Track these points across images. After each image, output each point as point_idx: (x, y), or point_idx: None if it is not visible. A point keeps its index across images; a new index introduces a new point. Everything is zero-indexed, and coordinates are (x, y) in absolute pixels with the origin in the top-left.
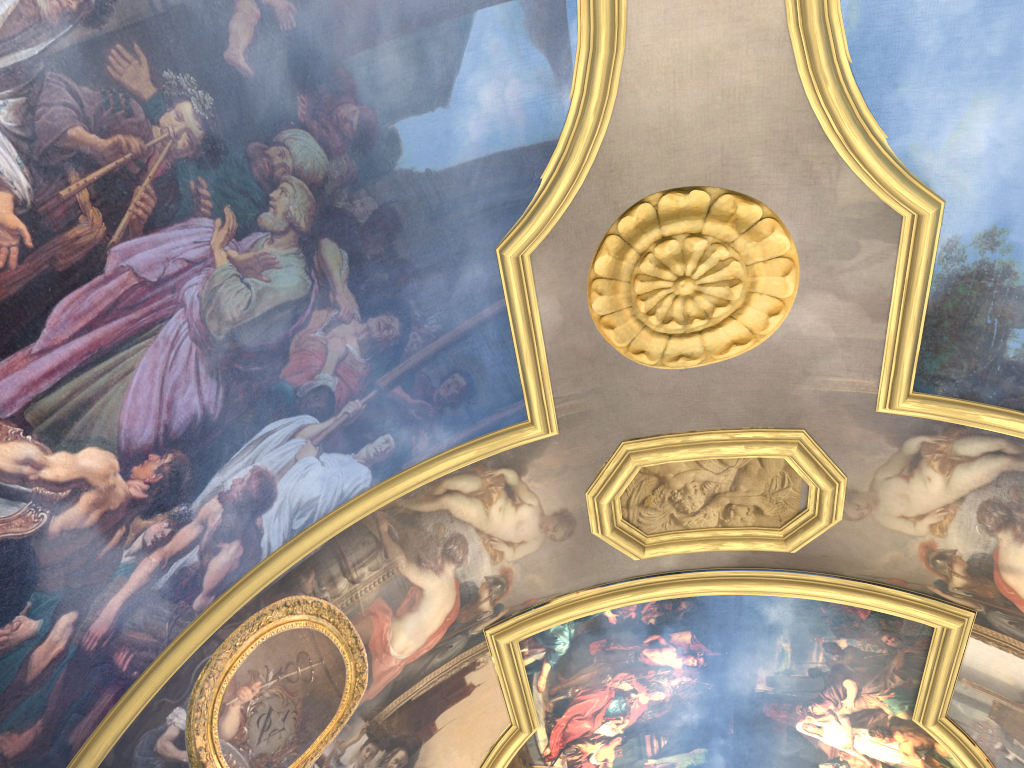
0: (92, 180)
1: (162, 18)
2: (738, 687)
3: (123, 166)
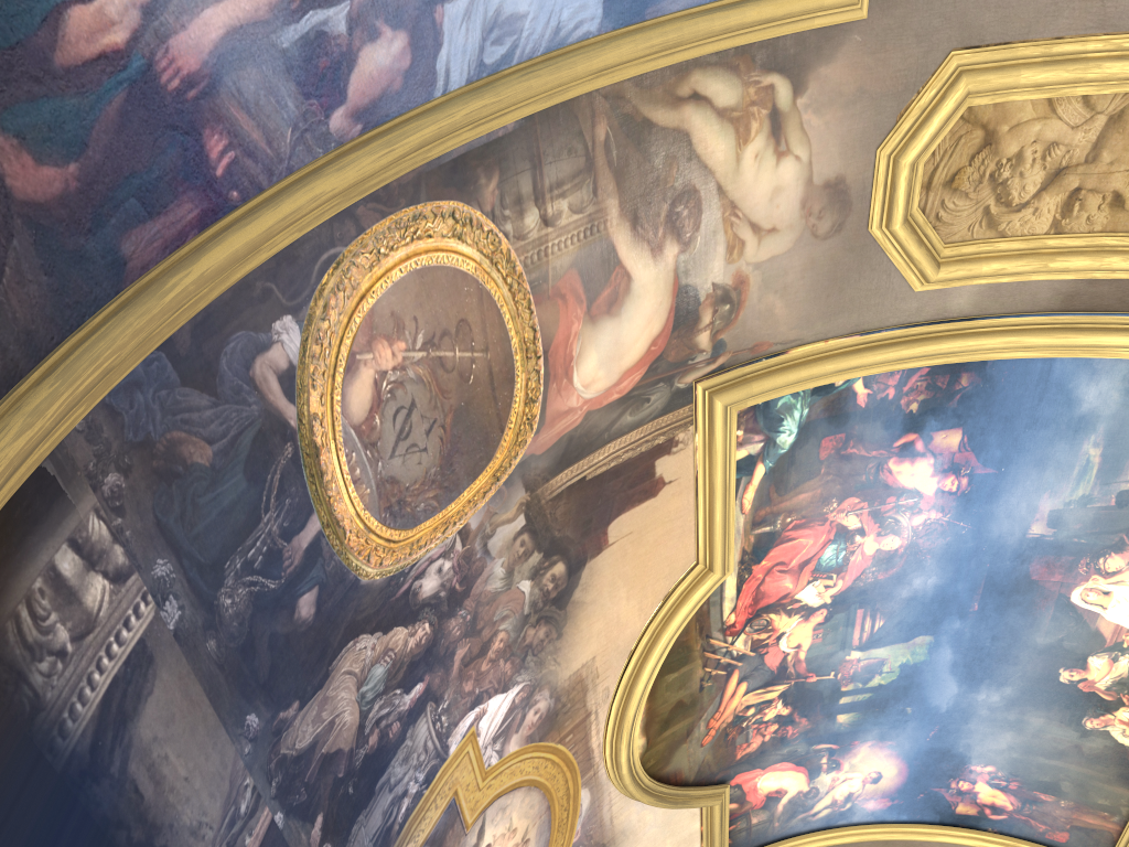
0: None
1: None
2: (1004, 530)
3: None
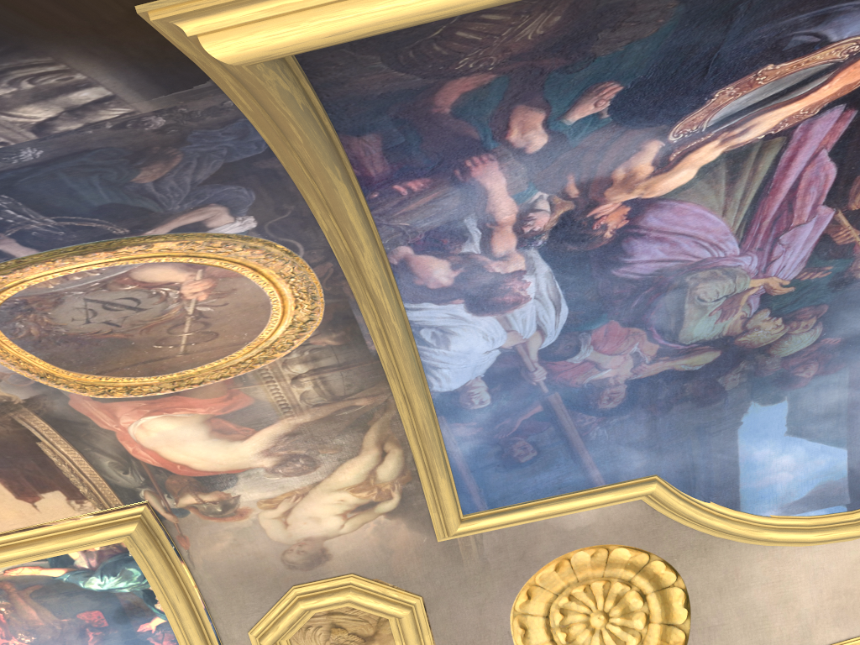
0: None
1: None
2: None
3: None
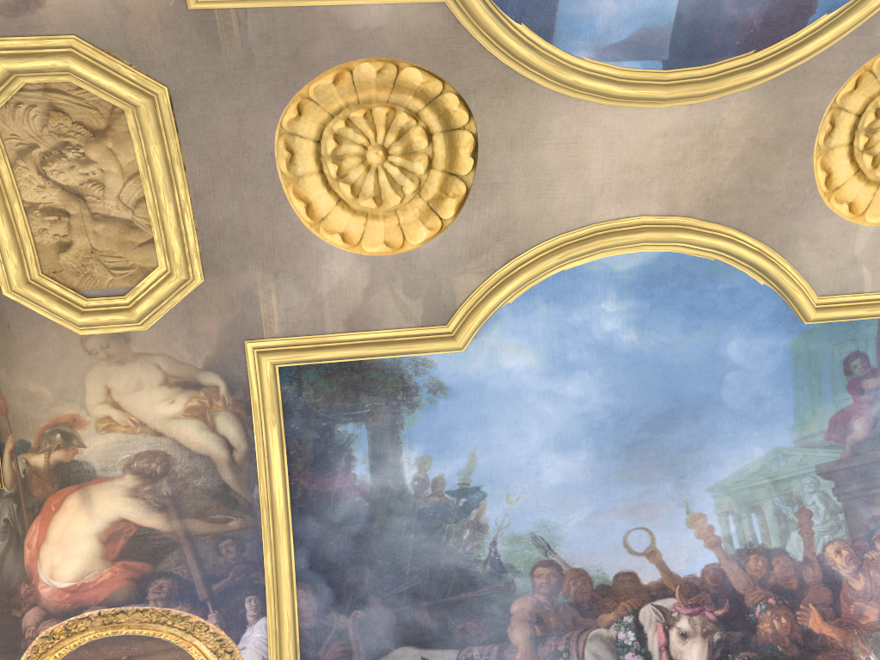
0: None
1: None
2: None
3: None
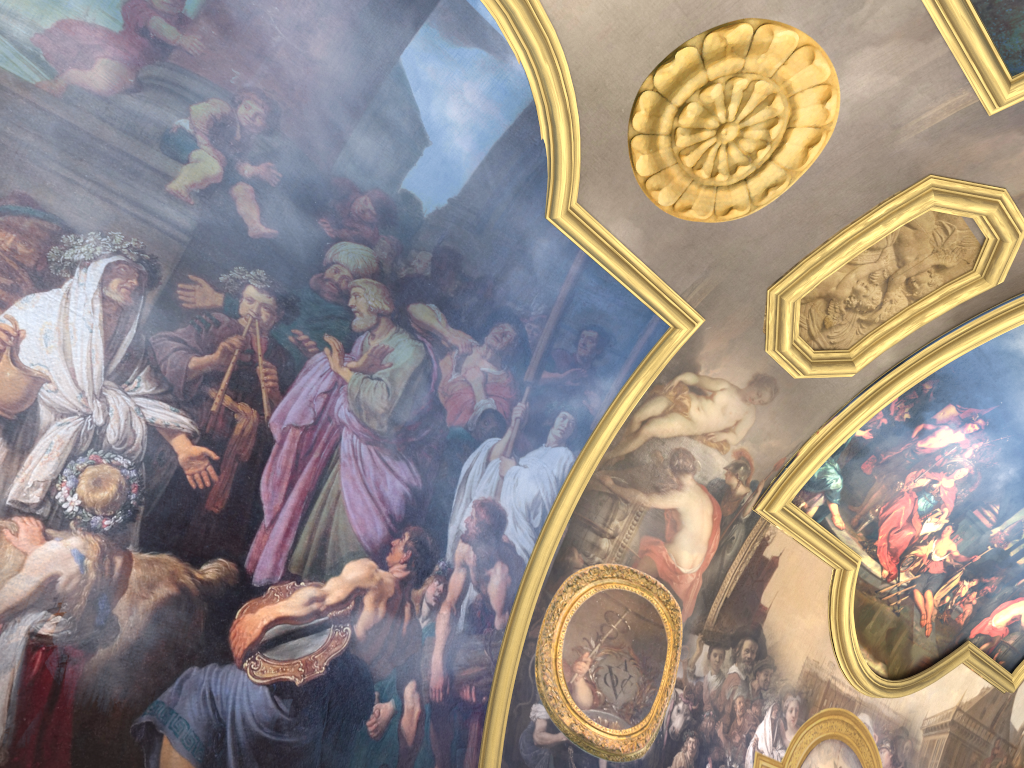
0: (225, 386)
1: (193, 244)
2: None
3: (238, 361)
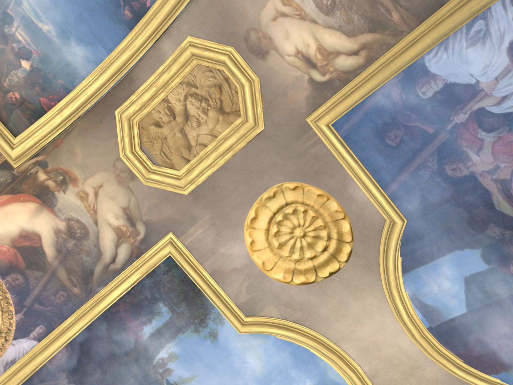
0: None
1: None
2: None
3: None
